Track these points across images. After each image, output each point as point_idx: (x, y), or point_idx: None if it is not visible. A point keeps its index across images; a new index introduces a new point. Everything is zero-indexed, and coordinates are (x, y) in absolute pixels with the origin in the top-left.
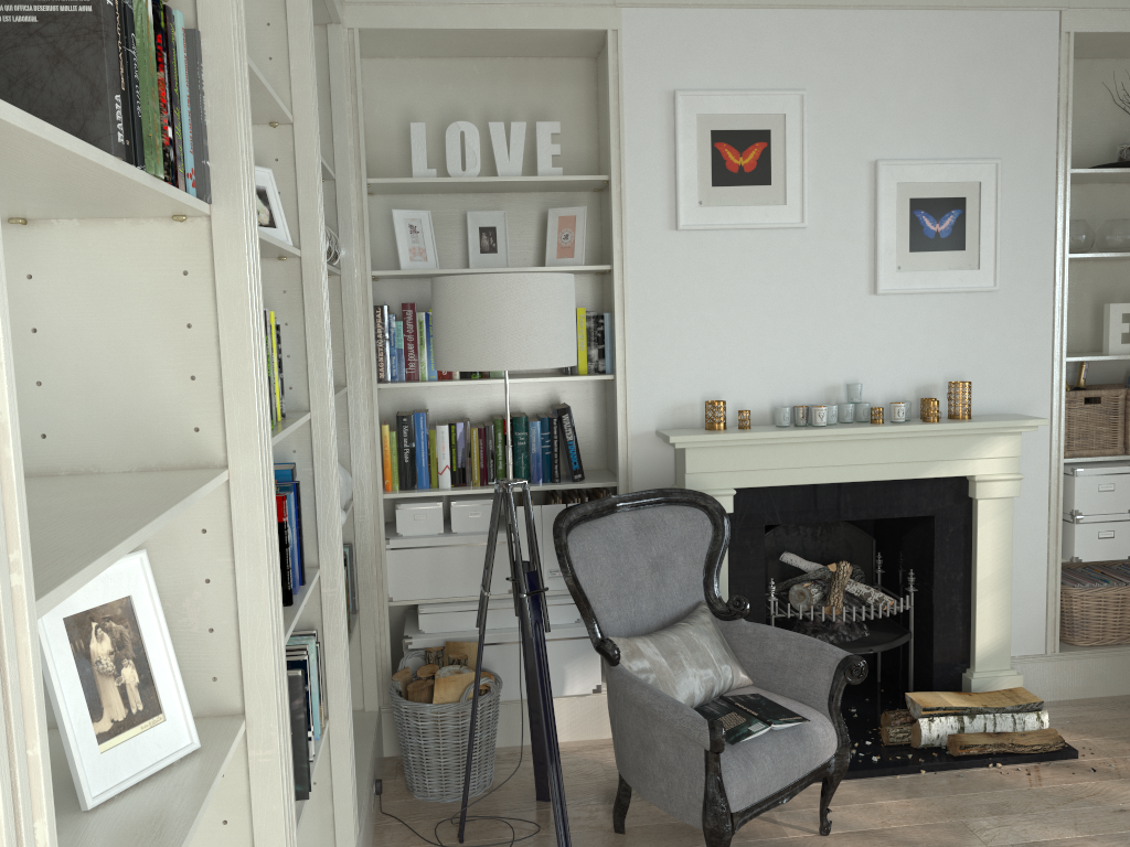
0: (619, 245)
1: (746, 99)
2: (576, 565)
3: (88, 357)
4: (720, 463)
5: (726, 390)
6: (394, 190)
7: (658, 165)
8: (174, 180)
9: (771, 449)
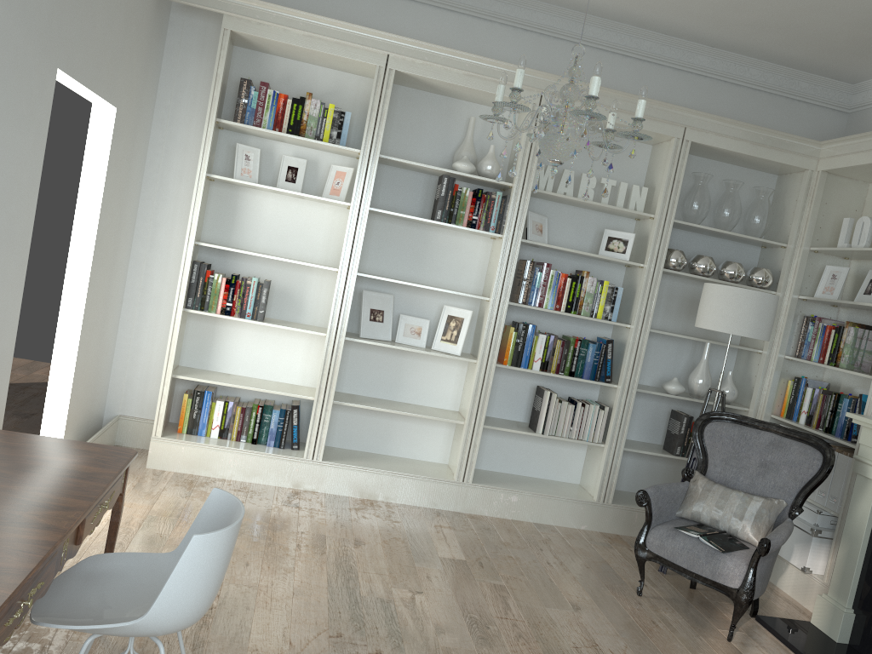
0: None
1: None
2: (705, 433)
3: (491, 269)
4: None
5: None
6: (845, 255)
7: None
8: (473, 227)
9: None
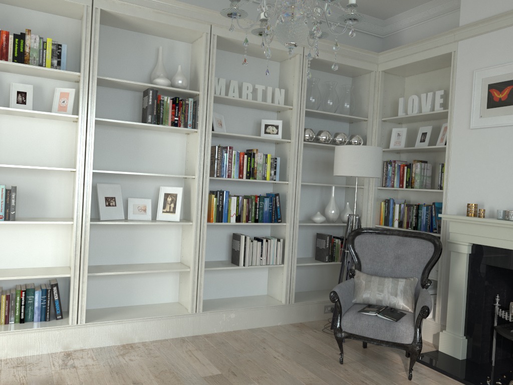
0: (449, 136)
1: (504, 67)
2: (355, 243)
3: (190, 156)
4: (462, 230)
5: (486, 201)
6: (401, 121)
7: (466, 102)
8: (176, 125)
9: (485, 227)
